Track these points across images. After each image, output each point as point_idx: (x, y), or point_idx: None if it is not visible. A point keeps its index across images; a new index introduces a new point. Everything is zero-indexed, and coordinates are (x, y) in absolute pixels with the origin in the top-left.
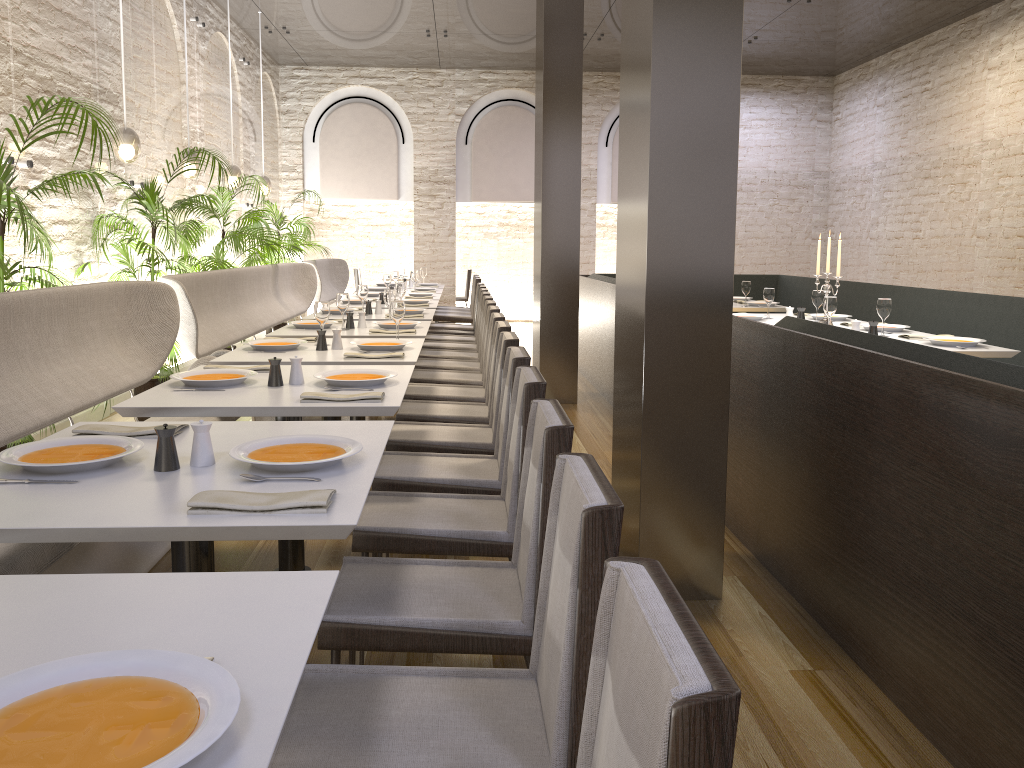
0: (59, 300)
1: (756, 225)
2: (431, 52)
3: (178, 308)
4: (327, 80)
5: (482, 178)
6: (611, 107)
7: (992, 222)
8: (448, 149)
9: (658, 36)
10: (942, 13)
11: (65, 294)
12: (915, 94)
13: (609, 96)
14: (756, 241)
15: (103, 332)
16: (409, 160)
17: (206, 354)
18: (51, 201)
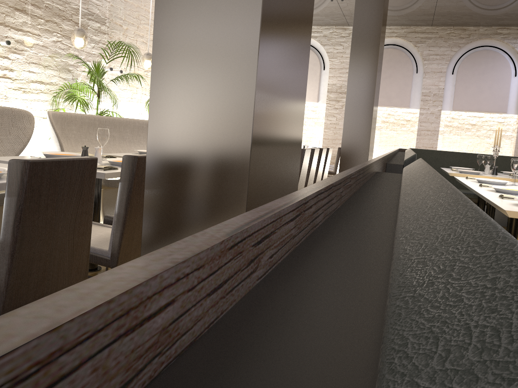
0: None
1: None
2: (339, 13)
3: (32, 128)
4: None
5: None
6: (457, 49)
7: None
8: None
9: None
10: None
11: None
12: None
13: (457, 42)
14: None
15: None
16: (326, 79)
17: None
18: (28, 68)
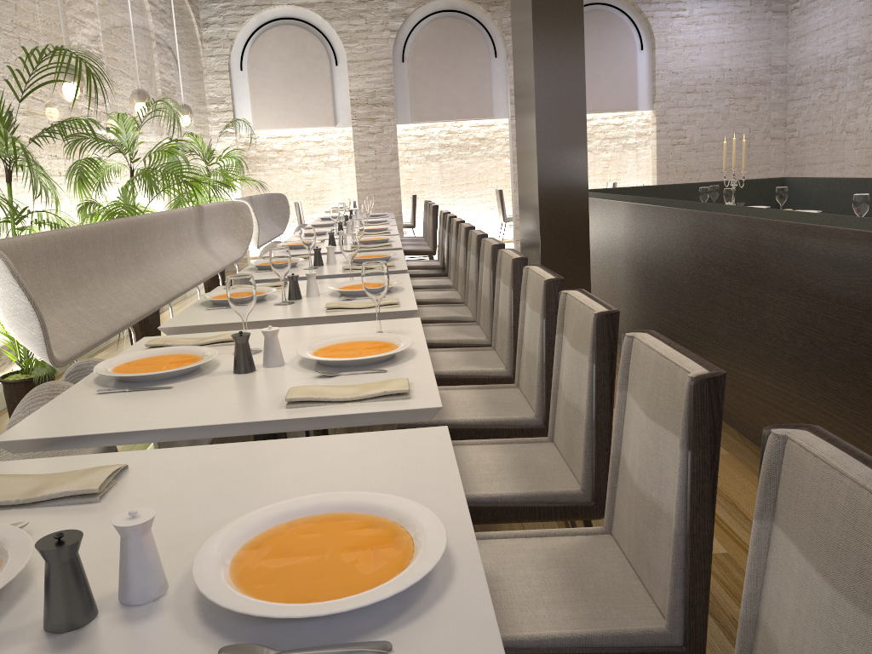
0: None
1: (712, 128)
2: None
3: None
4: (250, 2)
5: (422, 97)
6: None
7: None
8: (384, 68)
9: None
10: None
11: None
12: None
13: None
14: (713, 145)
15: None
16: (344, 83)
17: (78, 355)
18: None
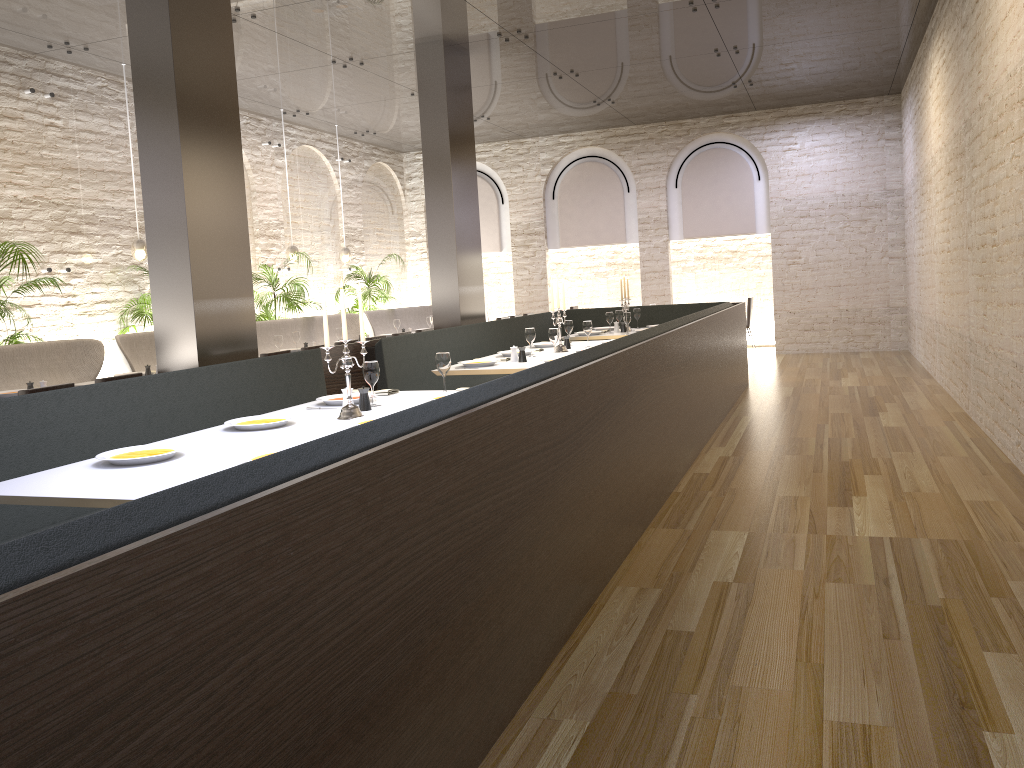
0: None
1: (827, 248)
2: (498, 129)
3: (103, 354)
4: None
5: (567, 227)
6: (676, 152)
7: (936, 238)
8: (537, 205)
9: (145, 196)
10: (890, 38)
11: None
12: (917, 111)
13: (673, 142)
14: (828, 264)
15: (43, 370)
16: (508, 217)
17: None
18: (91, 290)
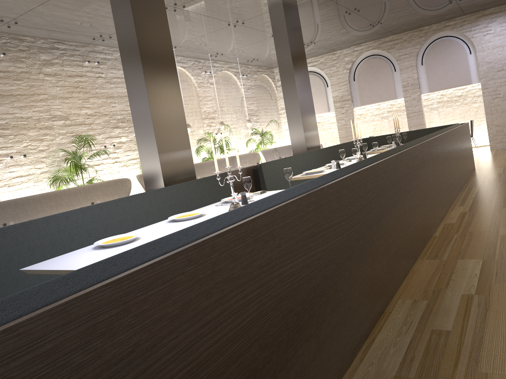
0: (79, 189)
1: None
2: (321, 48)
3: (130, 185)
4: None
5: (363, 94)
6: (420, 45)
7: None
8: (345, 85)
9: (130, 103)
10: None
11: (82, 187)
12: None
13: (418, 40)
14: None
15: (103, 195)
16: (331, 94)
17: None
18: (126, 154)
